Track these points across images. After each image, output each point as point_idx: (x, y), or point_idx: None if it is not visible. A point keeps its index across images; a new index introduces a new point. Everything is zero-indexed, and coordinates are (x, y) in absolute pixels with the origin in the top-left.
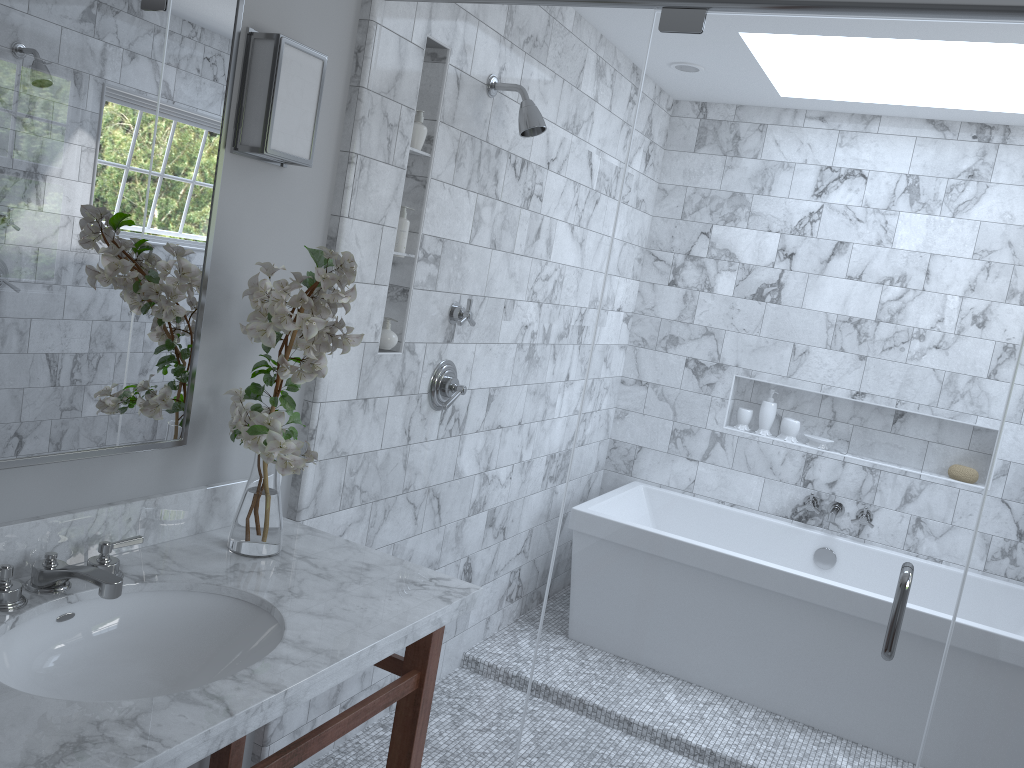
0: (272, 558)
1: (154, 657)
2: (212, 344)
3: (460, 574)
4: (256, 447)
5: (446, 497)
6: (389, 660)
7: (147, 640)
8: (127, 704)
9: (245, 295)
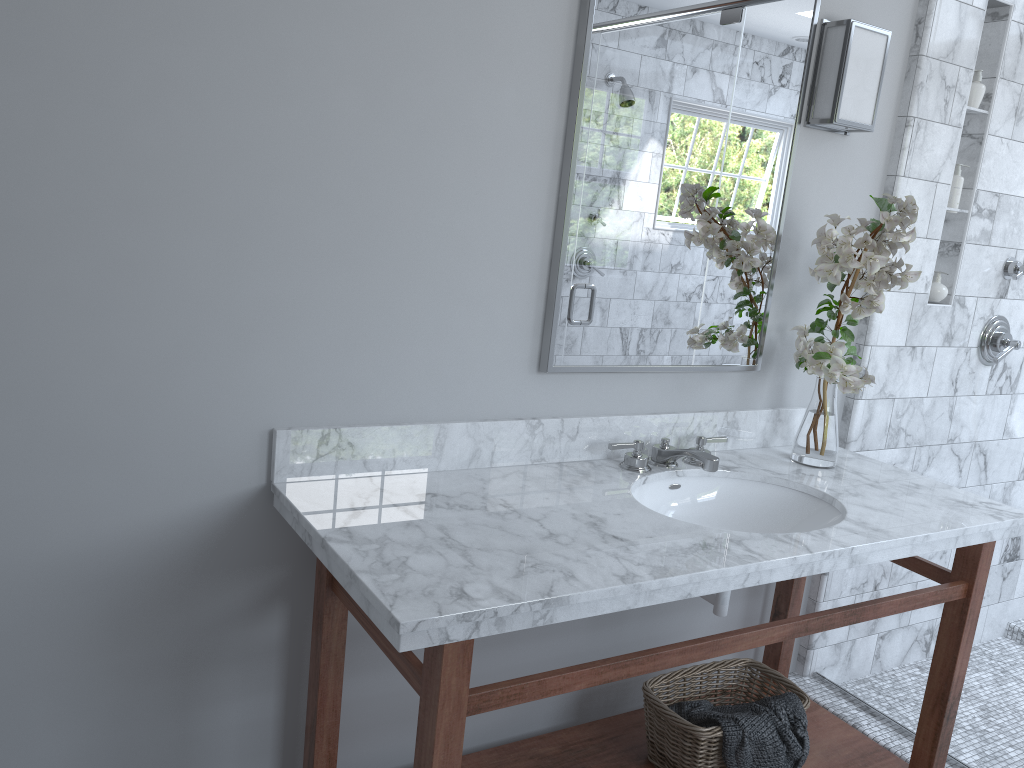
0: (828, 469)
1: (736, 528)
2: (781, 289)
3: (1003, 562)
4: (819, 371)
5: (988, 480)
6: (936, 571)
7: (730, 515)
8: (732, 533)
9: (813, 243)
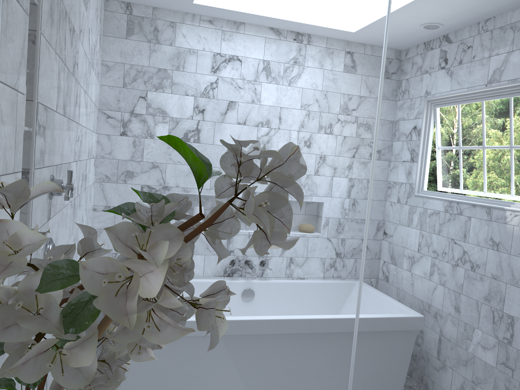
0: None
1: None
2: None
3: None
4: None
5: None
6: None
7: None
8: None
9: None
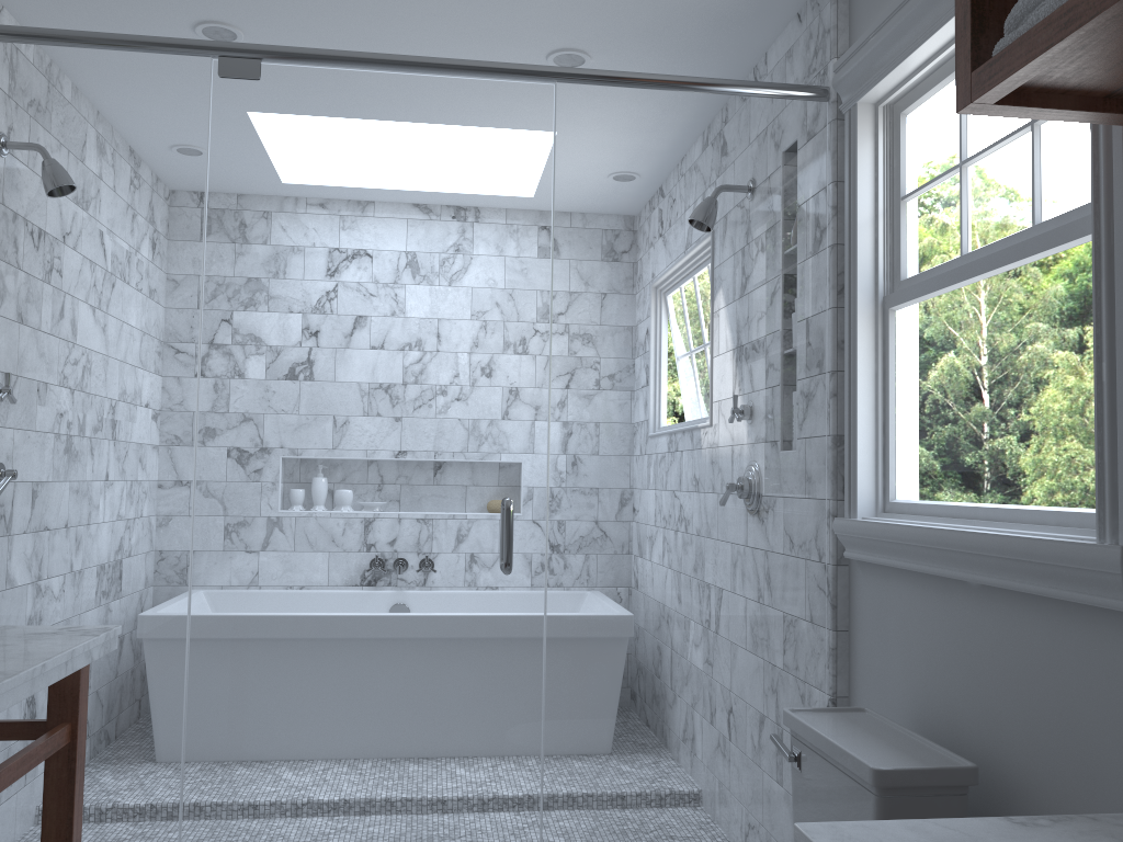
0: None
1: None
2: None
3: None
4: None
5: None
6: (26, 727)
7: None
8: None
9: None
